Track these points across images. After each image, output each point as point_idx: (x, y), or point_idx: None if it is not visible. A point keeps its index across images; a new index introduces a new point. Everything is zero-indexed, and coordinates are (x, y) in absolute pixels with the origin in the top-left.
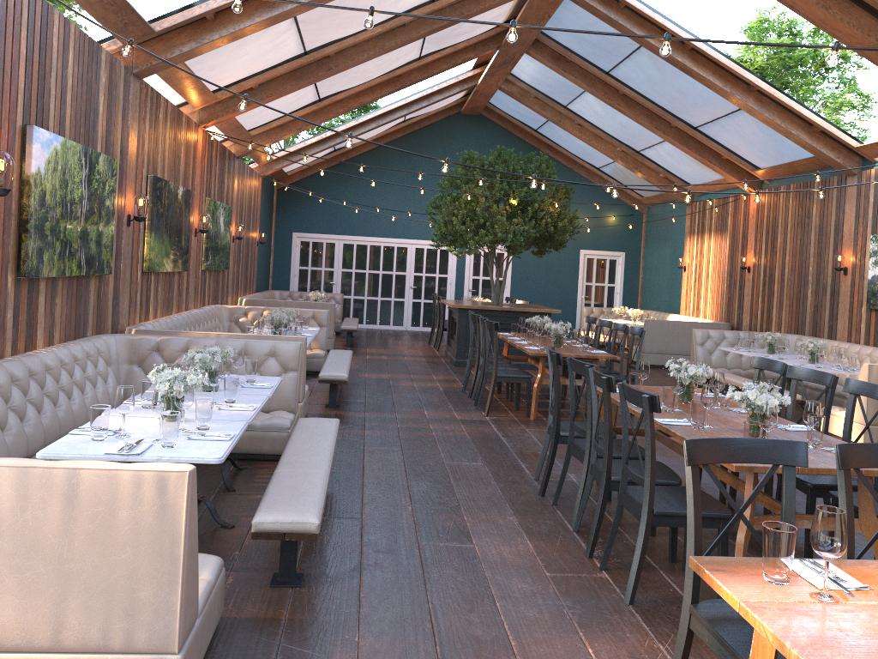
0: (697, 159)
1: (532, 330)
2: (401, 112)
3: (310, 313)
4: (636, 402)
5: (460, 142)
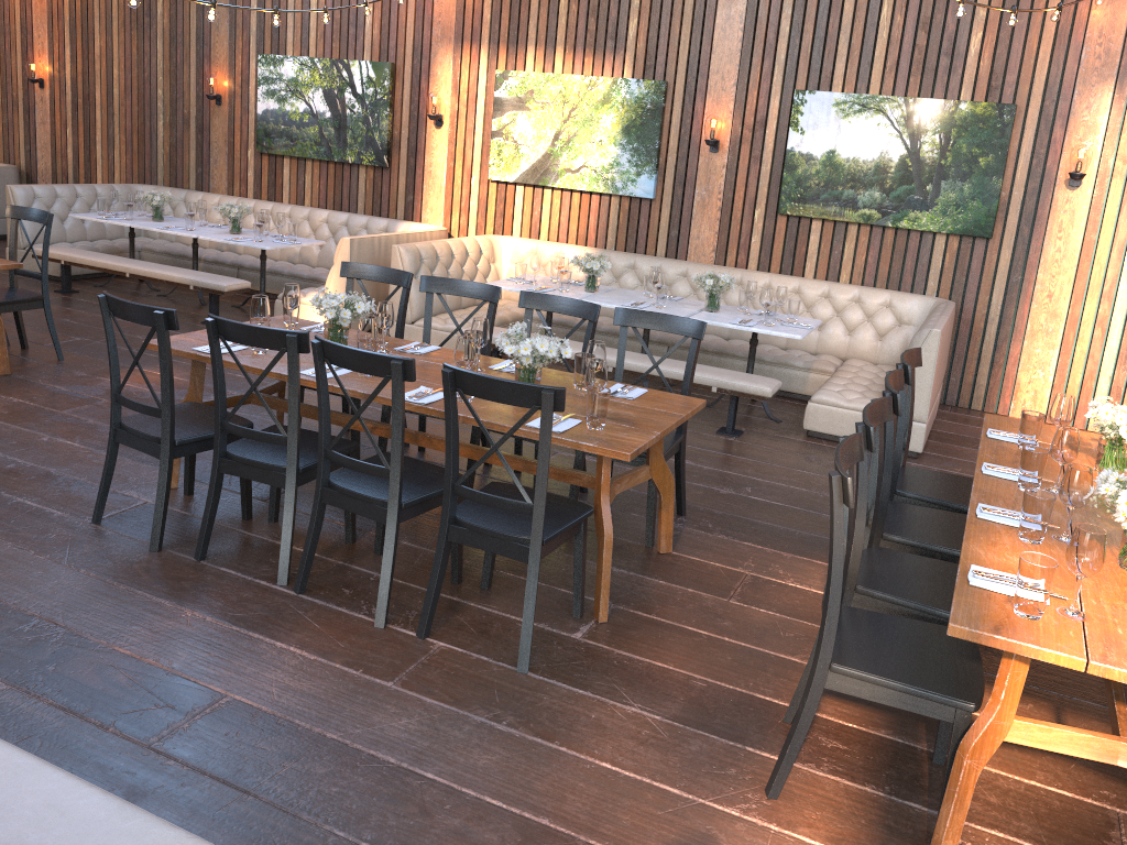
0: None
1: None
2: None
3: None
4: (513, 400)
5: None
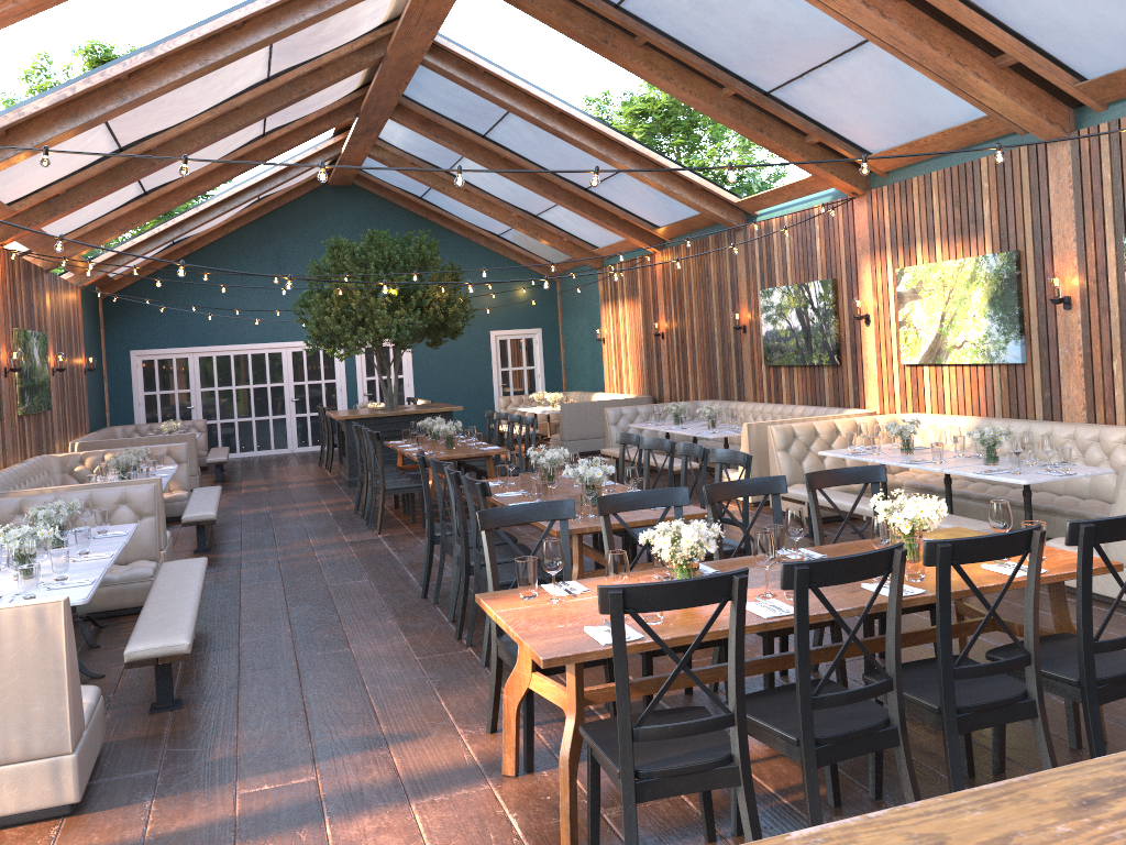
0: (594, 221)
1: (423, 434)
2: (252, 193)
3: (165, 449)
4: (474, 491)
5: (332, 219)
